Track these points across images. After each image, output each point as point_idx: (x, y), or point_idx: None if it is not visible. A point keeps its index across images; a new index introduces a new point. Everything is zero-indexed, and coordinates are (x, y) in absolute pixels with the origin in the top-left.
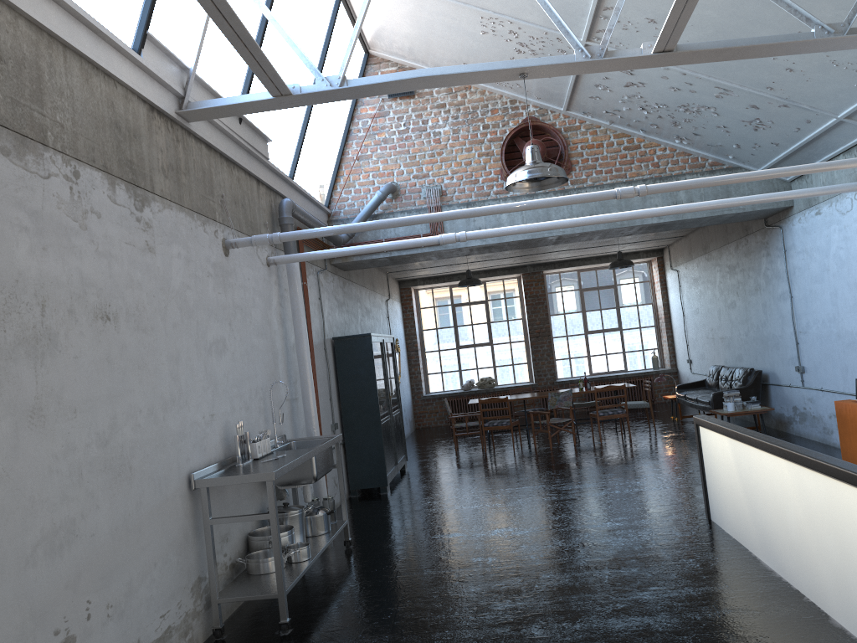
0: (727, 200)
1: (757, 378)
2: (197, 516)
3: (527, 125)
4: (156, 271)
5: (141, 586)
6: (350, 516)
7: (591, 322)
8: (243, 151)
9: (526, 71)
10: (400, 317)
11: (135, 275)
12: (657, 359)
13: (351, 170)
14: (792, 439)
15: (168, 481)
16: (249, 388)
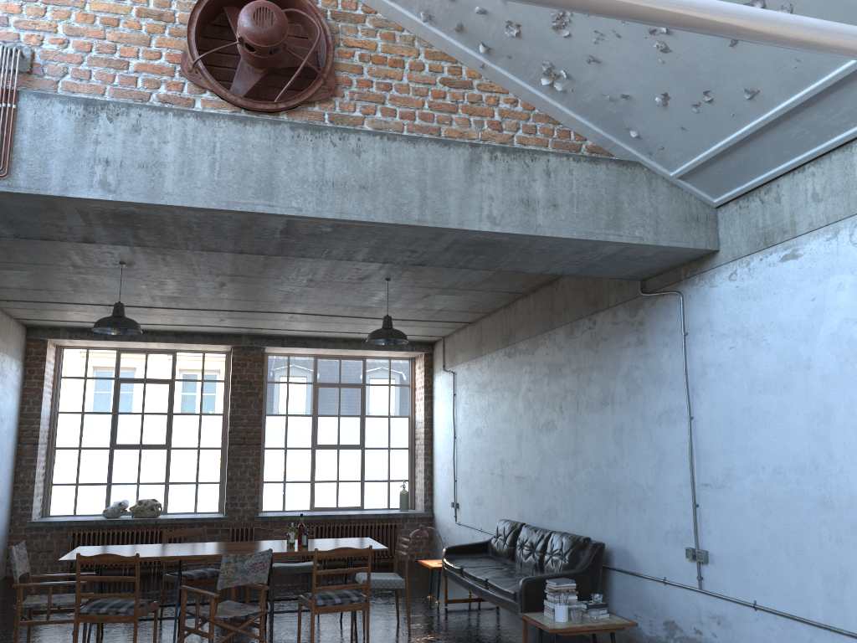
0: (852, 26)
1: (598, 558)
2: None
3: None
4: None
5: None
6: None
7: (323, 432)
8: None
9: None
10: (13, 384)
11: None
12: (407, 496)
13: None
14: None
15: None
16: None
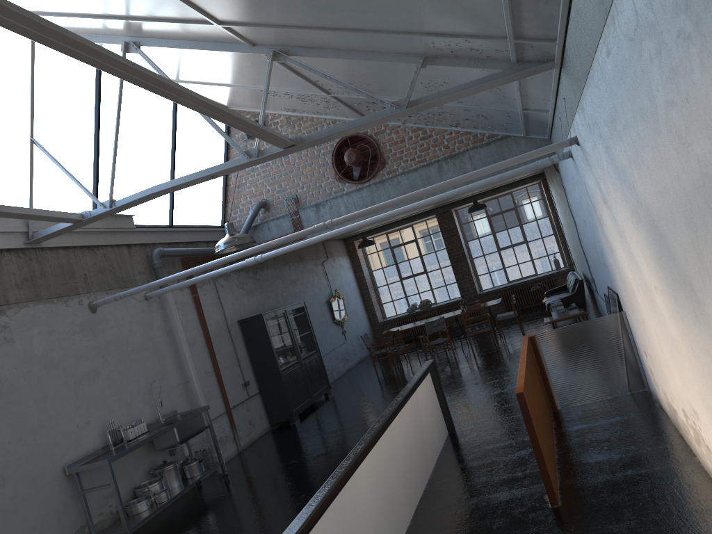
0: (430, 199)
1: (580, 286)
2: (76, 489)
3: (346, 137)
4: (16, 352)
5: None
6: (253, 449)
7: (501, 241)
8: (107, 233)
9: (213, 175)
10: (347, 267)
11: None
12: (557, 262)
13: (235, 196)
14: None
15: (43, 476)
16: (130, 391)
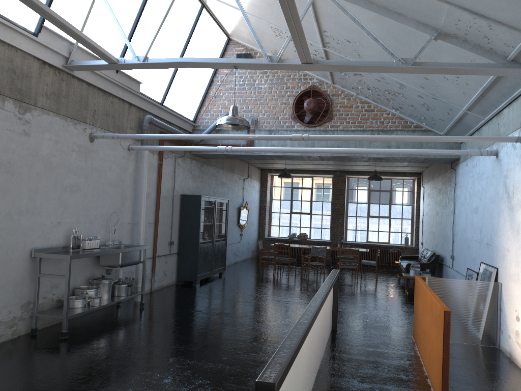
0: (378, 149)
1: (435, 259)
2: (34, 271)
3: (310, 89)
4: (28, 145)
5: None
6: (163, 292)
7: (372, 210)
8: (119, 87)
9: (236, 65)
10: (257, 190)
11: (11, 146)
12: (407, 239)
13: (210, 103)
14: None
15: (14, 250)
16: (95, 213)
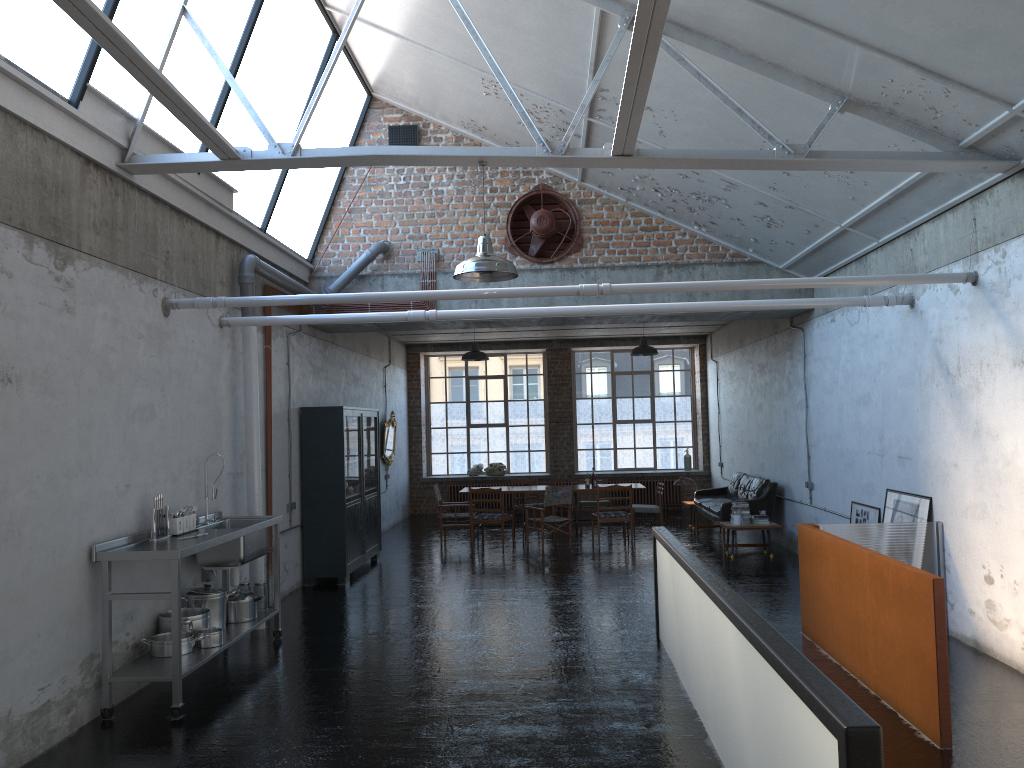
0: (712, 303)
1: (772, 491)
2: (96, 591)
3: (538, 193)
4: (73, 333)
5: (19, 655)
6: (294, 606)
7: (621, 411)
8: (201, 202)
9: (485, 160)
10: (403, 386)
11: (47, 337)
12: (690, 459)
13: (341, 223)
14: (795, 561)
15: (64, 551)
16: (180, 459)
